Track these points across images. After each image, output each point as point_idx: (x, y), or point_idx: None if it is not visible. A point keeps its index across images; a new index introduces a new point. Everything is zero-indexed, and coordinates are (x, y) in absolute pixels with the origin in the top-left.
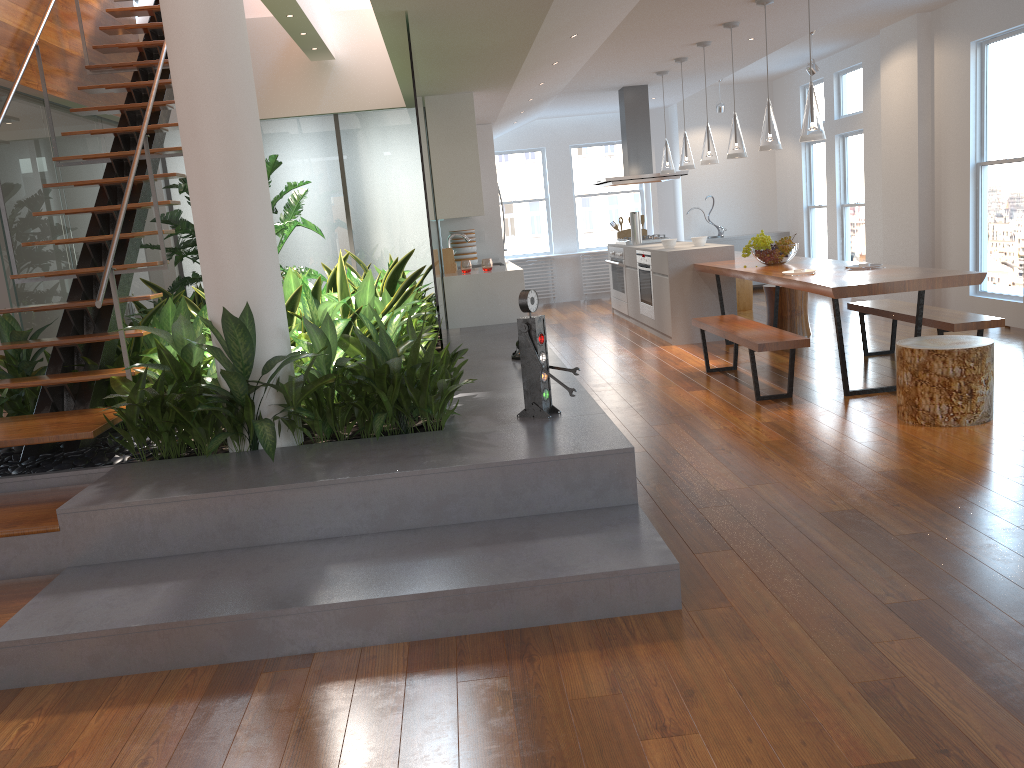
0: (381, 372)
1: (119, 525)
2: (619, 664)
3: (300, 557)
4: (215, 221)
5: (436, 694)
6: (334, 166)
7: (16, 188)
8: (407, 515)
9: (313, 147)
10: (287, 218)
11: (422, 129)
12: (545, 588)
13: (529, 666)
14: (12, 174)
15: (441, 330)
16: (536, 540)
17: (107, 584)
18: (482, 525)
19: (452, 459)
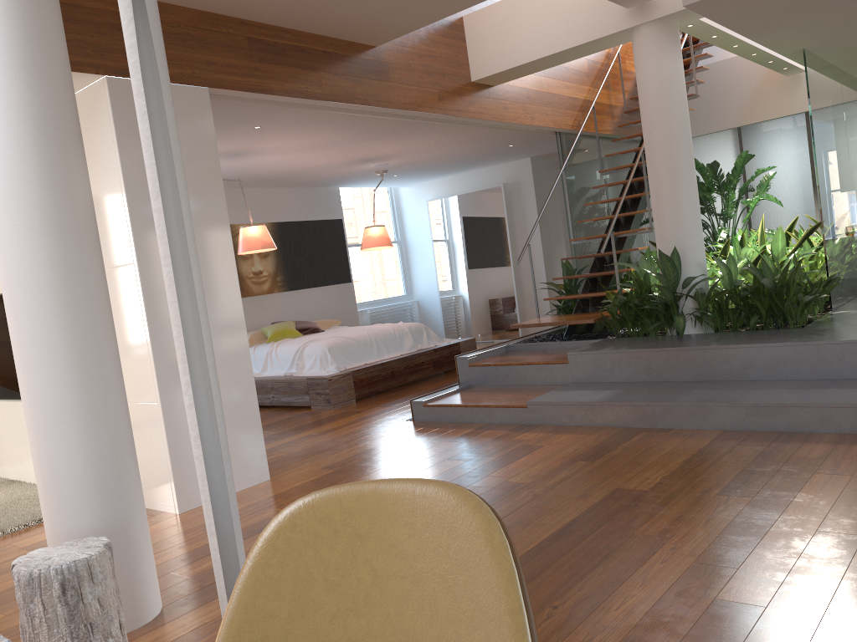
0: (758, 288)
1: (595, 363)
2: (837, 450)
3: (682, 386)
4: (660, 200)
5: (721, 447)
6: (804, 152)
7: (578, 190)
8: (752, 371)
9: (787, 139)
10: (758, 194)
11: (834, 122)
12: (810, 409)
13: (782, 444)
14: (576, 183)
15: (827, 265)
16: (826, 389)
17: (584, 389)
18: (800, 381)
19: (786, 340)
